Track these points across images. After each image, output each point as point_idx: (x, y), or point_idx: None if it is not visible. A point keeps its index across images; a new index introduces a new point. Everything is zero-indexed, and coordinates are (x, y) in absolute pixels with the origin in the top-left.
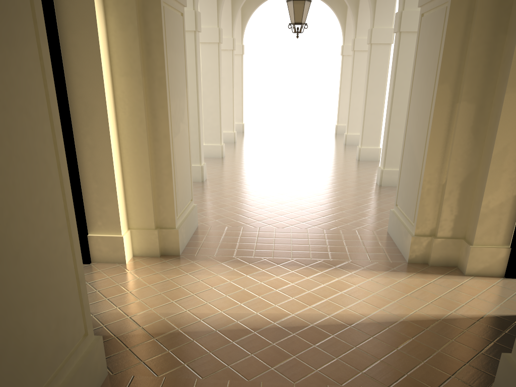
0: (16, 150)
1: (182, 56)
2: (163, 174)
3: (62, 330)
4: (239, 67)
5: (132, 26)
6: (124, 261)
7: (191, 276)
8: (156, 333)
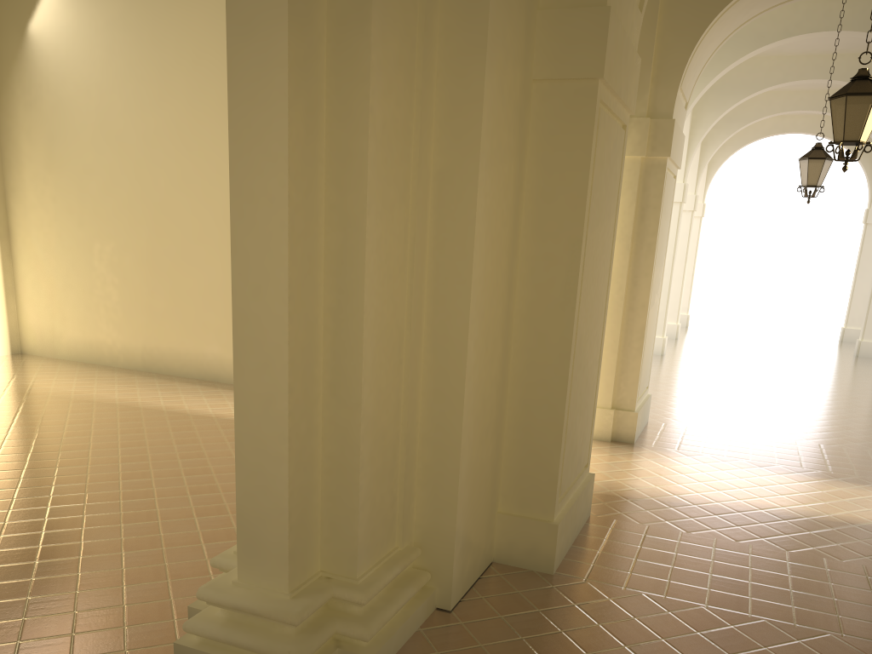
0: (597, 291)
1: (668, 222)
2: (632, 347)
3: (582, 447)
4: (693, 235)
5: (631, 192)
6: None
7: (653, 462)
8: (628, 497)
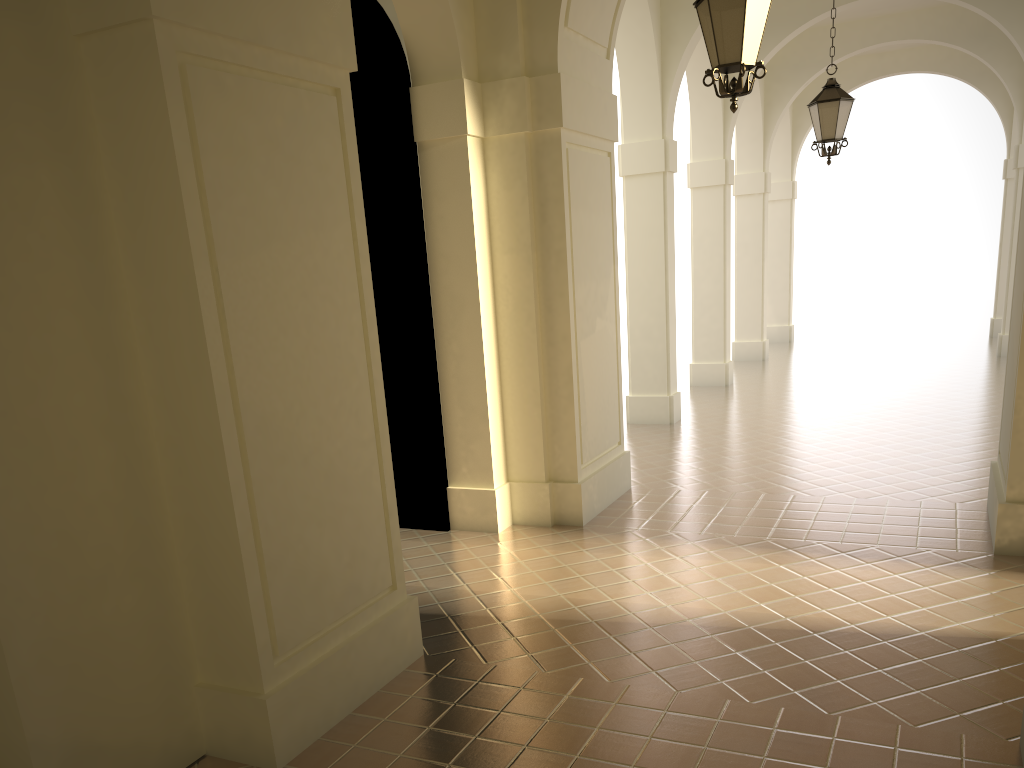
0: (315, 341)
1: (605, 217)
2: (560, 396)
3: (357, 567)
4: (784, 223)
5: (520, 183)
6: (495, 529)
7: (587, 554)
8: (505, 617)
